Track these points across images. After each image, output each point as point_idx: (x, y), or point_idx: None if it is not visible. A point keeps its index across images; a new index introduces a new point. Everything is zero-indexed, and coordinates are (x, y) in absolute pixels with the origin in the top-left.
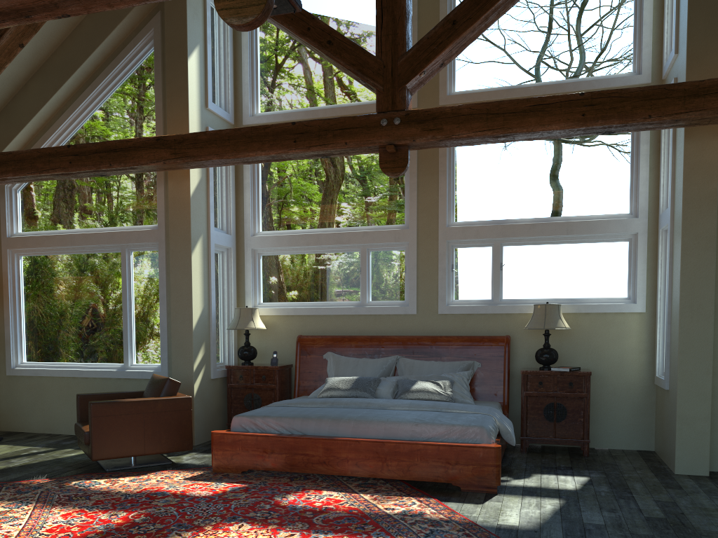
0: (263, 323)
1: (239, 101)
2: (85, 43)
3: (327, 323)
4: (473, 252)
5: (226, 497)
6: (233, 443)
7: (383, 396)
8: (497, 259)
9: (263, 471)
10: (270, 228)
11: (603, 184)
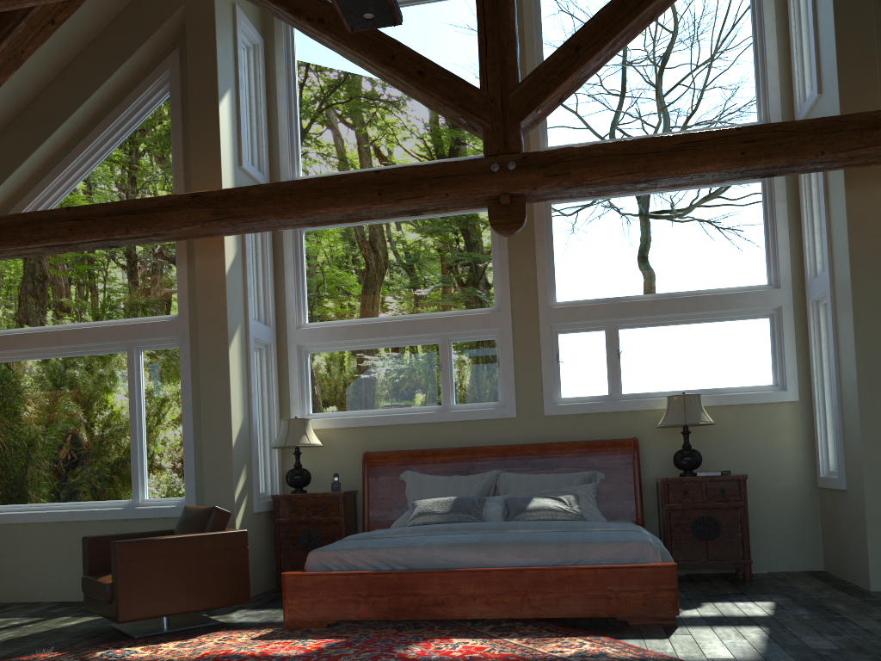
0: (318, 439)
1: (275, 162)
2: (79, 86)
3: (400, 435)
4: (582, 338)
5: (327, 654)
6: (314, 587)
7: (491, 520)
8: (613, 345)
9: (353, 623)
10: (319, 319)
11: (734, 251)
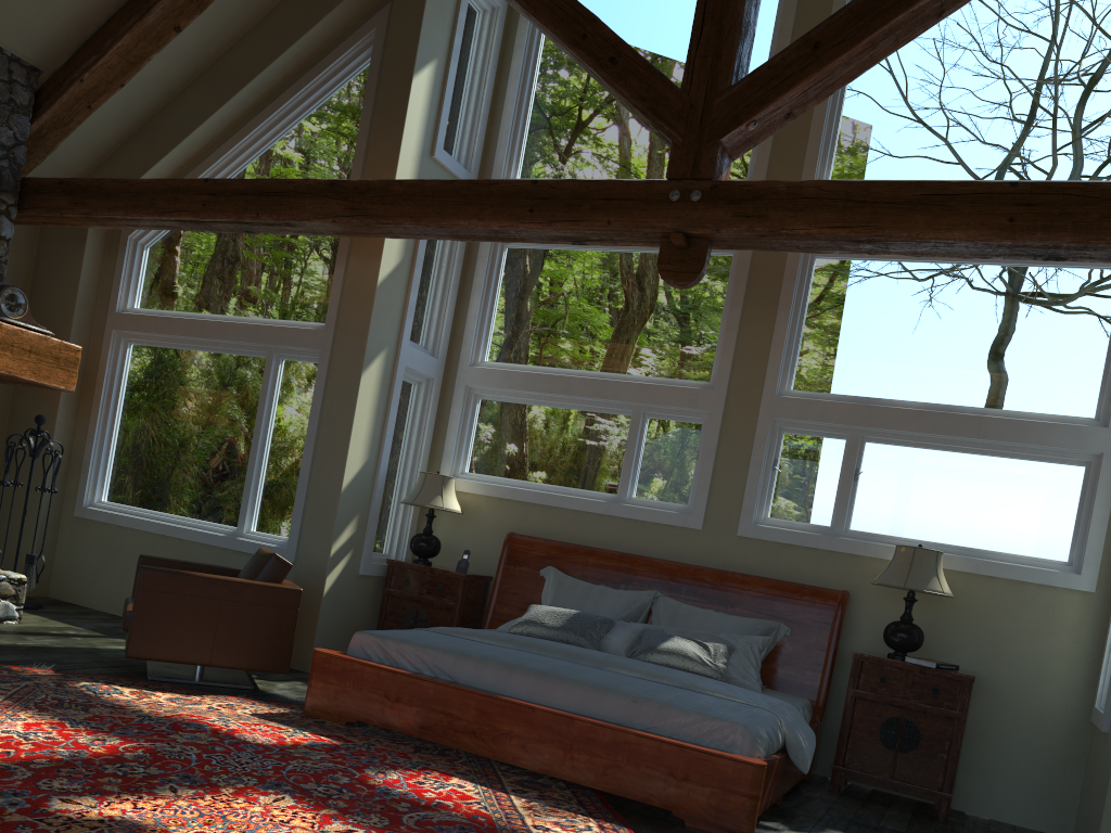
0: (458, 504)
1: (490, 156)
2: (274, 40)
3: (558, 522)
4: (814, 444)
5: (291, 752)
6: (343, 674)
7: (611, 651)
8: (851, 461)
9: (382, 728)
10: (500, 359)
11: (1056, 363)
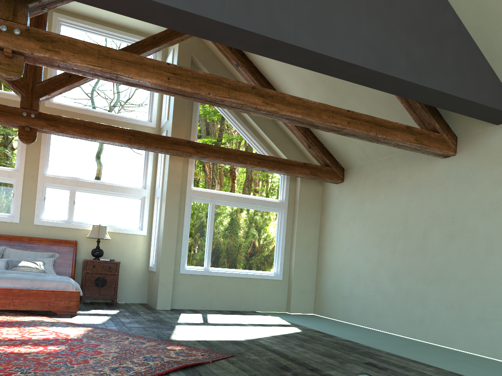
0: None
1: None
2: None
3: None
4: (58, 192)
5: None
6: None
7: None
8: (72, 198)
9: None
10: None
11: (130, 170)
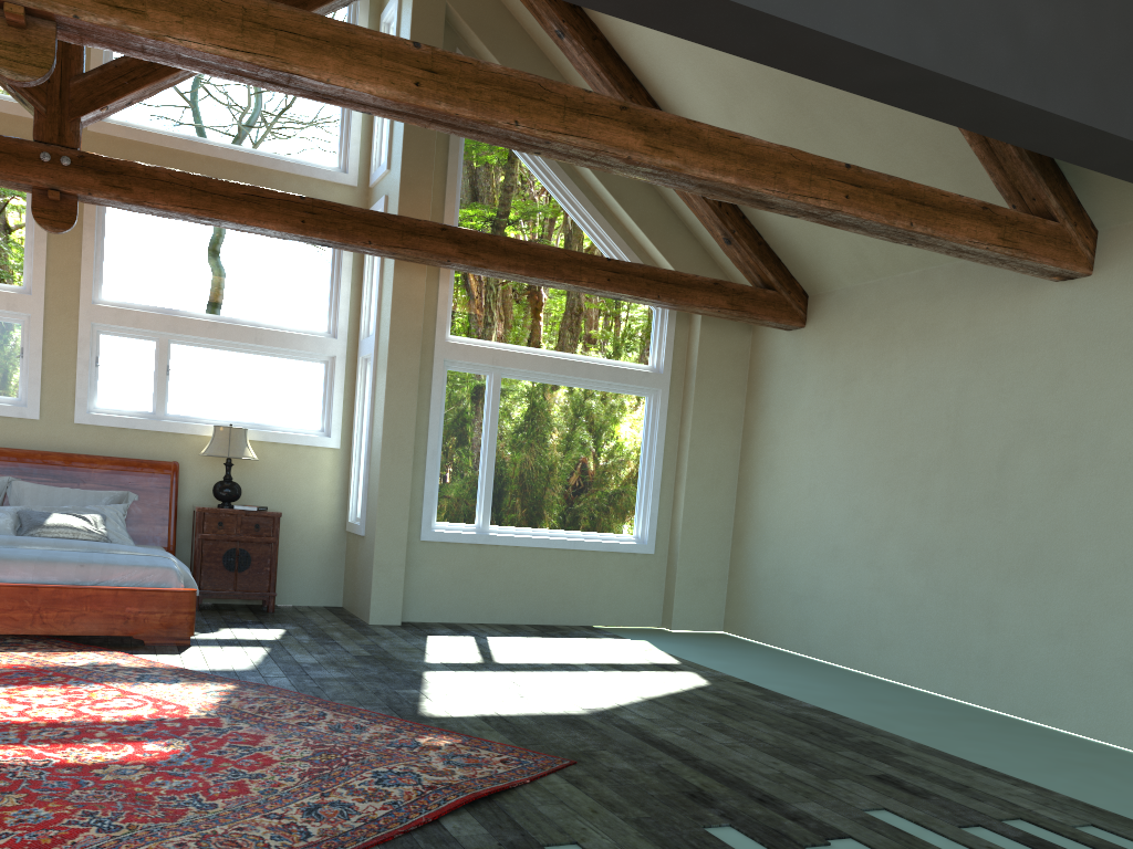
0: None
1: None
2: None
3: None
4: (129, 345)
5: None
6: None
7: None
8: (163, 360)
9: None
10: None
11: (299, 290)
